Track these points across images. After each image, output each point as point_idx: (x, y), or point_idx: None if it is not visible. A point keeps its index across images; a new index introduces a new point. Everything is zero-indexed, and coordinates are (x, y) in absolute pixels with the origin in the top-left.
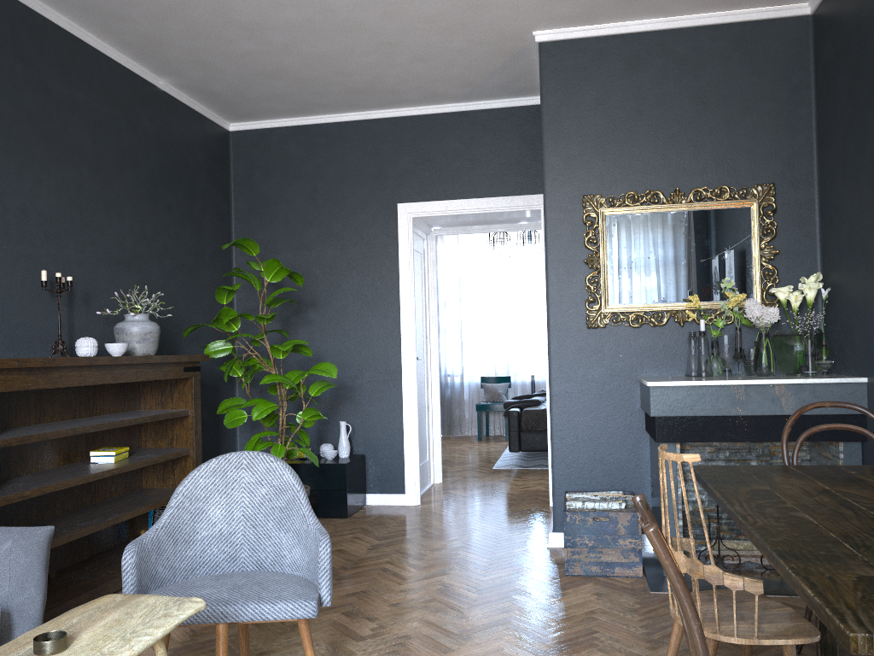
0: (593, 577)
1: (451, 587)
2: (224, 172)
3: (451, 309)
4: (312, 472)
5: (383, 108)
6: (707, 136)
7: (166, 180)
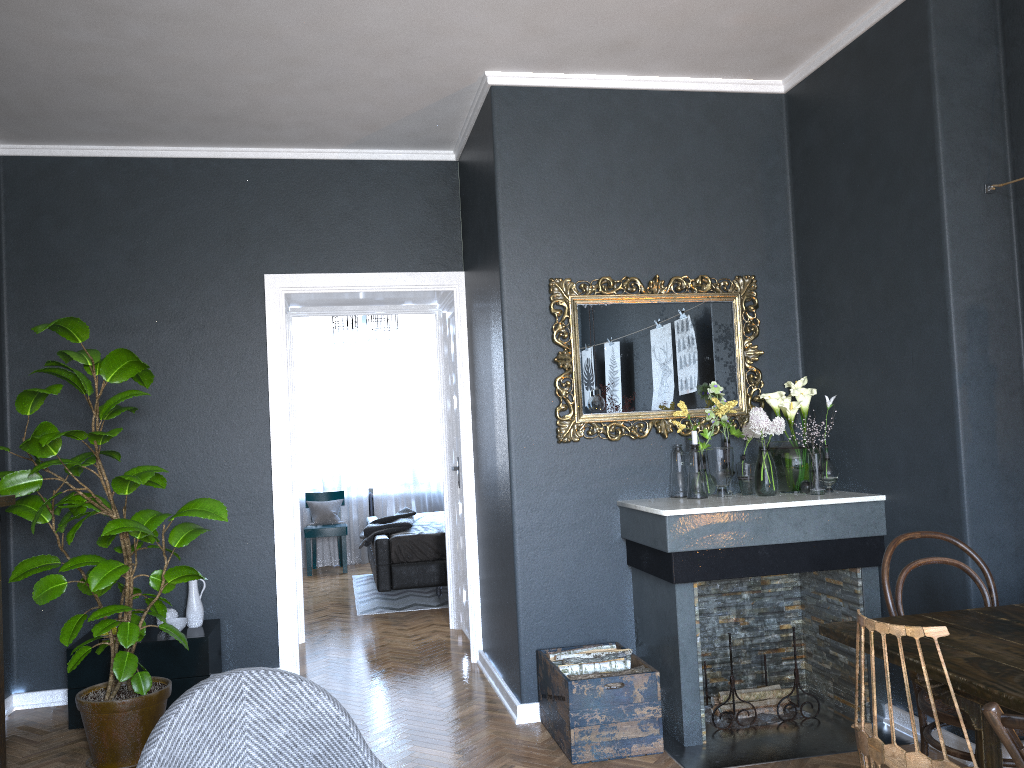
0: (607, 762)
1: None
2: None
3: None
4: (156, 654)
5: (243, 146)
6: (684, 217)
7: None
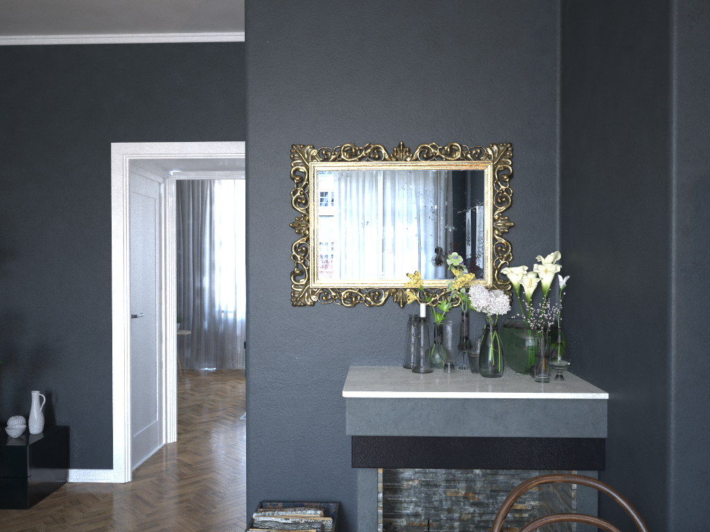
0: None
1: None
2: None
3: (227, 248)
4: None
5: (97, 33)
6: (438, 82)
7: None
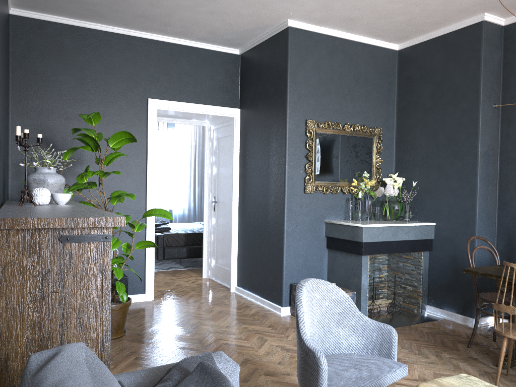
0: None
1: (285, 347)
2: (8, 47)
3: None
4: None
5: (142, 31)
6: (358, 98)
7: (5, 50)
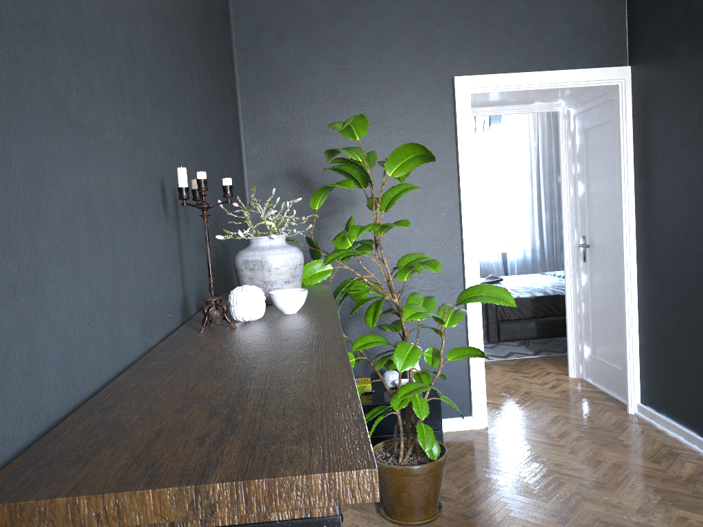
0: None
1: None
2: (228, 33)
3: None
4: None
5: None
6: None
7: (207, 31)
